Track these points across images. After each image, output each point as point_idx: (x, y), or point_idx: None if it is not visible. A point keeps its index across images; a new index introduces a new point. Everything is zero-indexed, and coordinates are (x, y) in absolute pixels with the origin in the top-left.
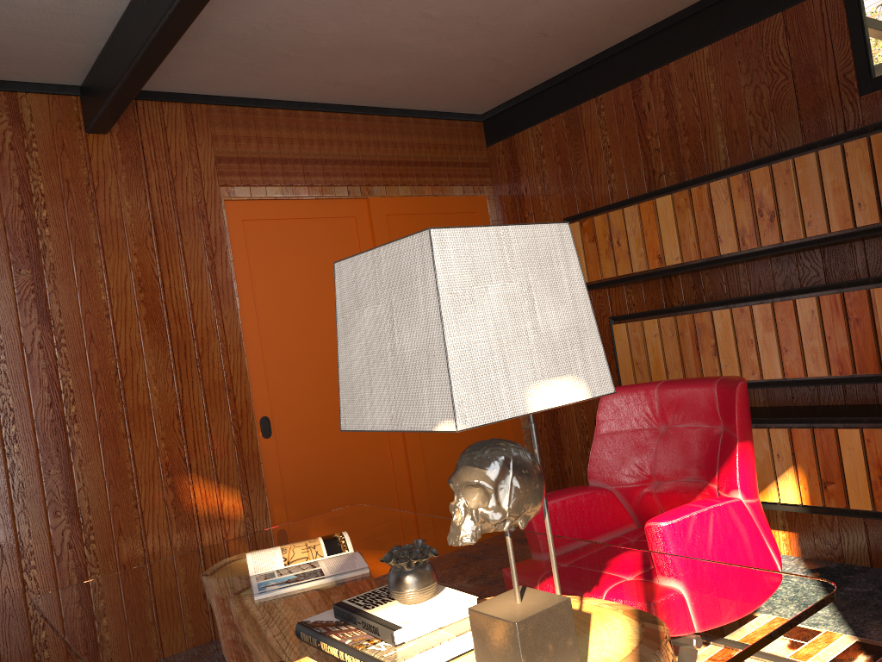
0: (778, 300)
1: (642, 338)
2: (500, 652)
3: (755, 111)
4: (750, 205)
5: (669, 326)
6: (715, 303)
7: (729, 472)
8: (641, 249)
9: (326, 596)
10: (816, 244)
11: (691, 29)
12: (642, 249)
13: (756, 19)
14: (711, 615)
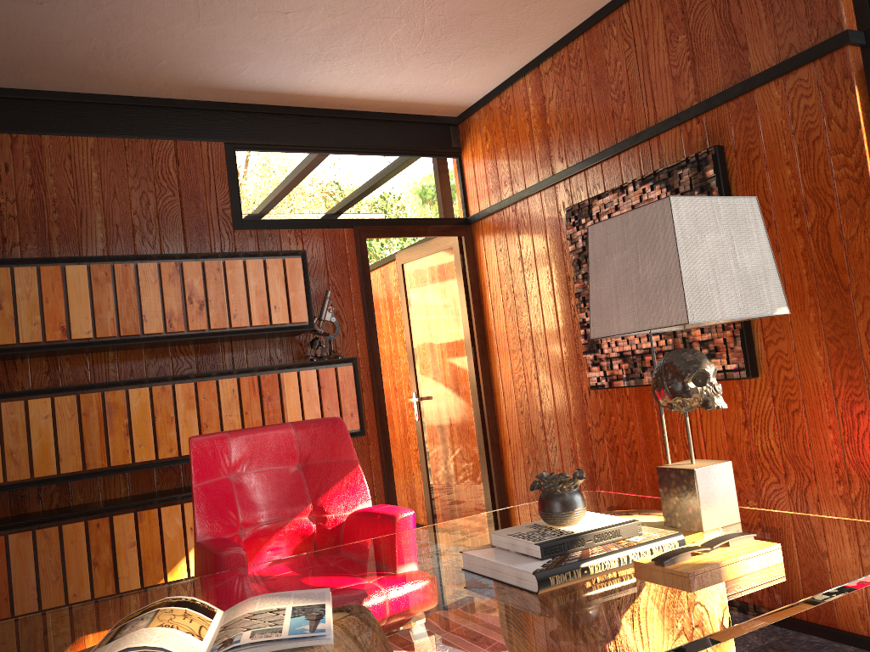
0: (197, 380)
1: (24, 421)
2: (720, 489)
3: (141, 213)
4: (181, 292)
5: (69, 405)
6: (129, 382)
7: (352, 490)
8: (36, 317)
9: (395, 604)
10: (237, 334)
11: (76, 114)
12: (39, 317)
13: (149, 136)
14: (612, 503)
